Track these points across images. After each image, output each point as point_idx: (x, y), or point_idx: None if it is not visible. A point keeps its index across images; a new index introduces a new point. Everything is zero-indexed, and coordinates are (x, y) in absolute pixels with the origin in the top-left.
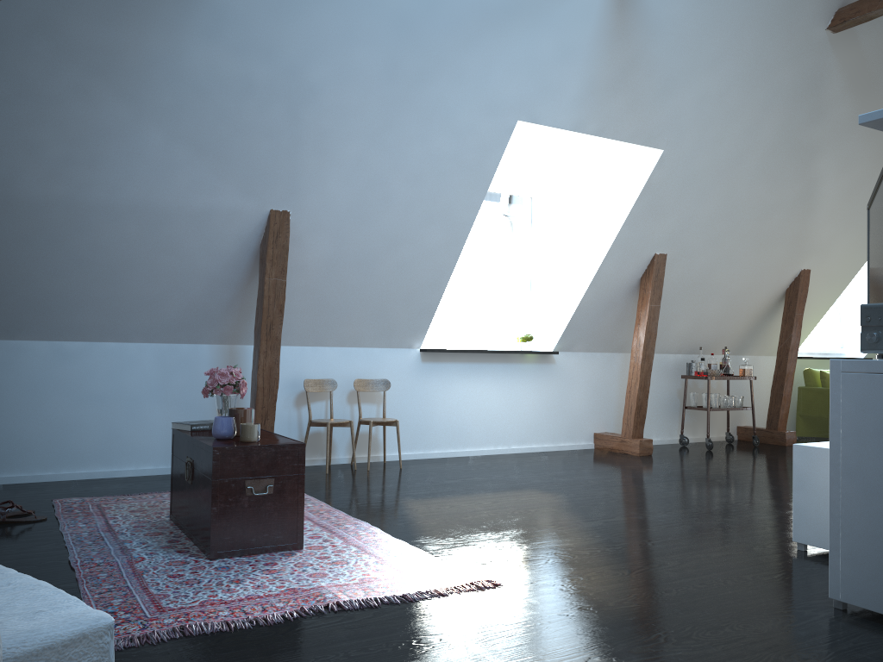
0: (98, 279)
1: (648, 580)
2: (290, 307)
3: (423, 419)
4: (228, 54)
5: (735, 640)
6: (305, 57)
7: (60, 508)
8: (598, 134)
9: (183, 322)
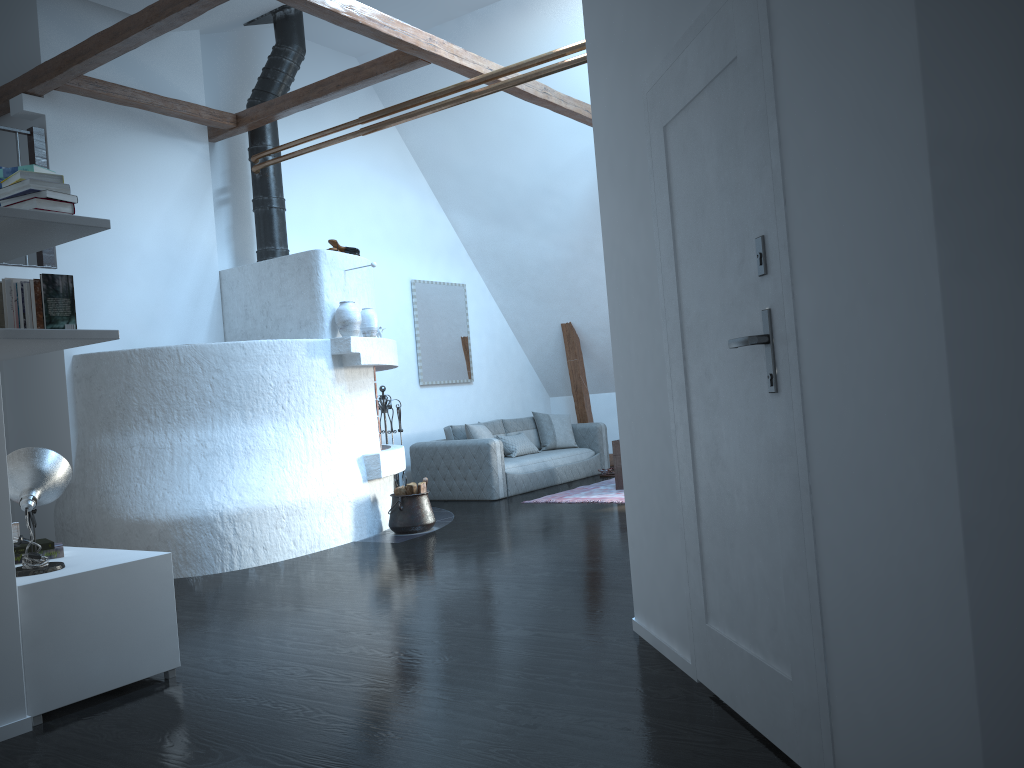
0: None
1: None
2: None
3: None
4: None
5: None
6: None
7: None
8: None
9: None
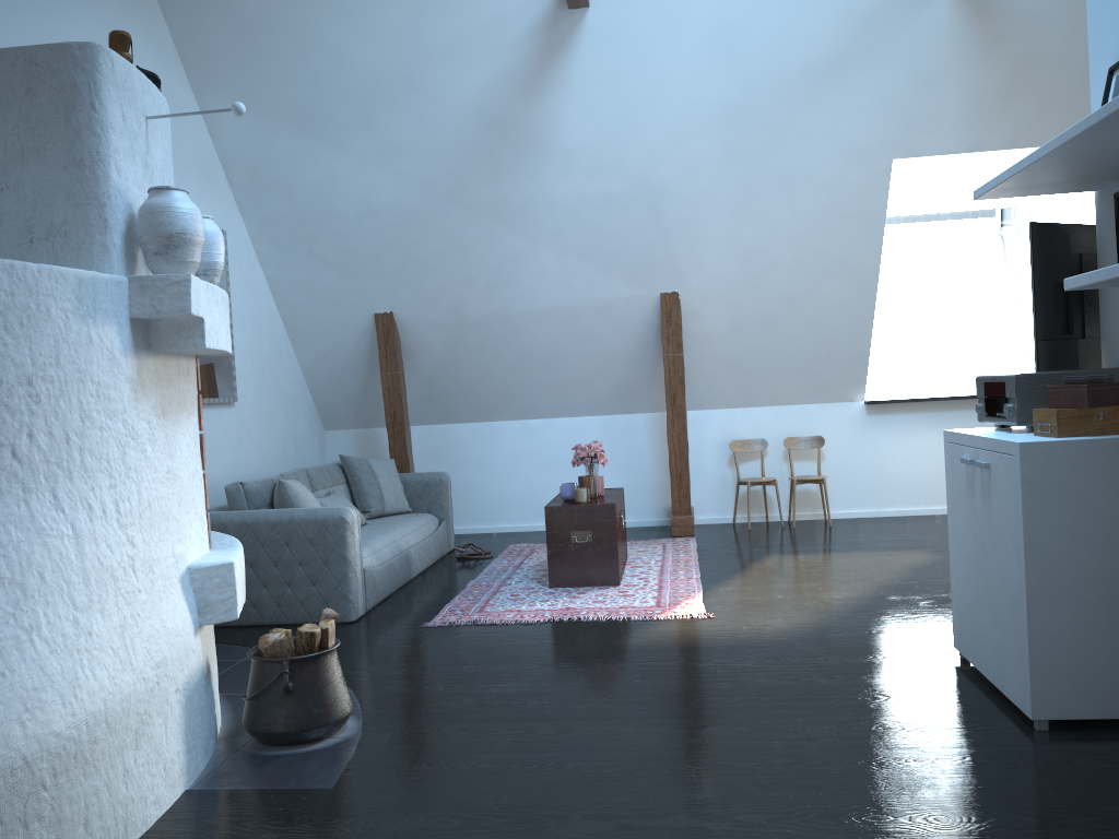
0: (539, 369)
1: (840, 625)
2: (707, 374)
3: (874, 475)
4: (584, 180)
5: (807, 664)
6: (648, 164)
7: (507, 550)
8: (1009, 146)
9: (615, 396)
